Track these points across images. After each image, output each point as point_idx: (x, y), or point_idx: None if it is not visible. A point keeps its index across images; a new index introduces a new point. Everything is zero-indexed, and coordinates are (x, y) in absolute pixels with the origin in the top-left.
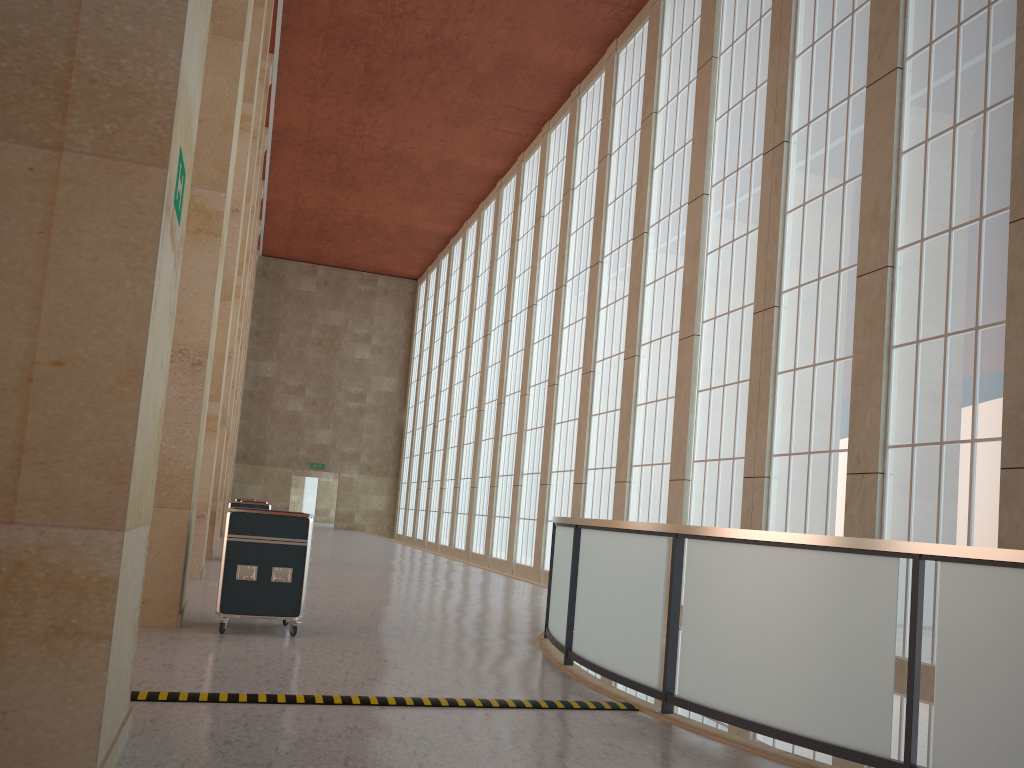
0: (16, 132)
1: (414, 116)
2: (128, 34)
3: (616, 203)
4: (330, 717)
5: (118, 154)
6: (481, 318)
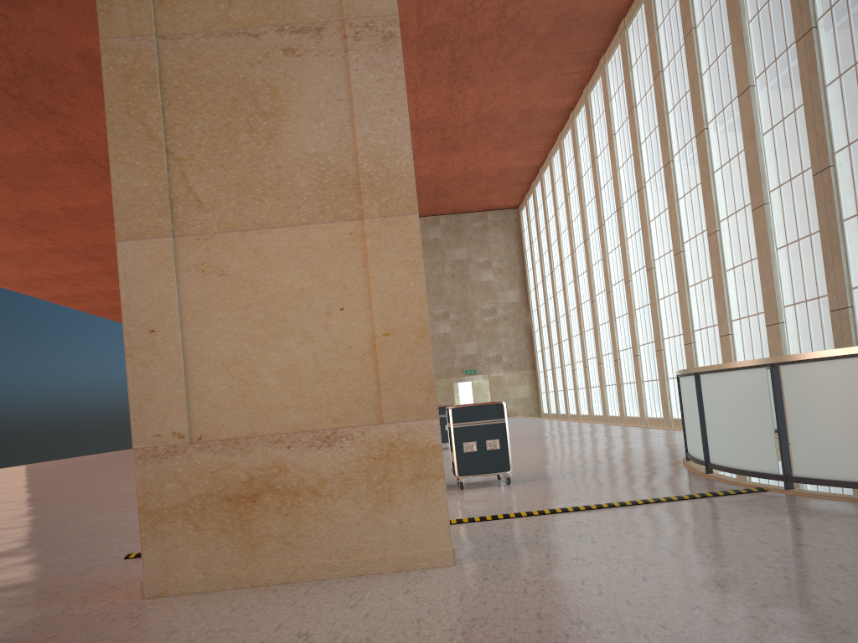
0: (339, 216)
1: (494, 83)
2: (382, 145)
3: (675, 110)
4: (558, 519)
5: (391, 213)
6: (578, 227)
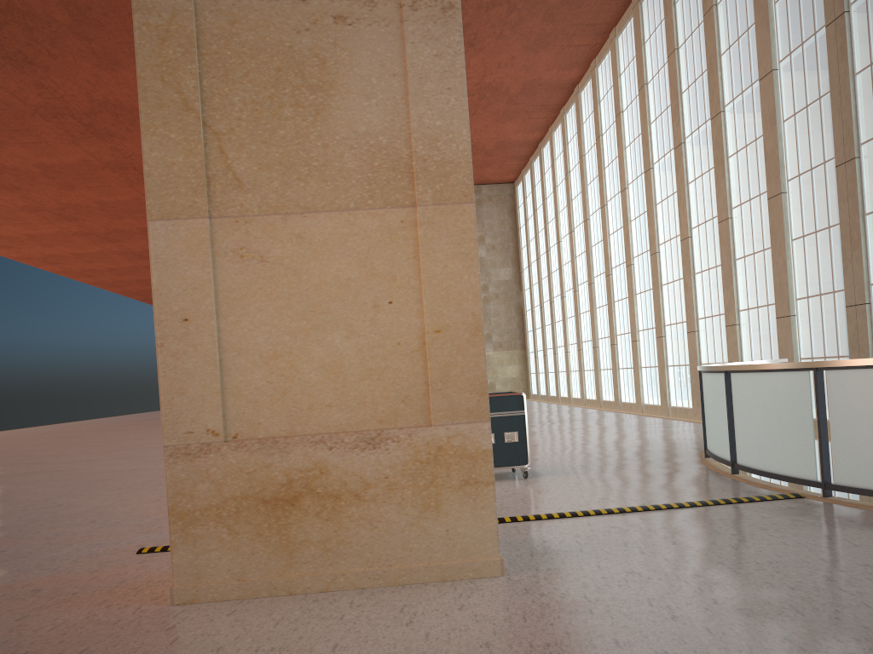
0: (390, 201)
1: (499, 52)
2: (438, 127)
3: (689, 90)
4: (594, 522)
5: (446, 201)
6: (578, 206)
